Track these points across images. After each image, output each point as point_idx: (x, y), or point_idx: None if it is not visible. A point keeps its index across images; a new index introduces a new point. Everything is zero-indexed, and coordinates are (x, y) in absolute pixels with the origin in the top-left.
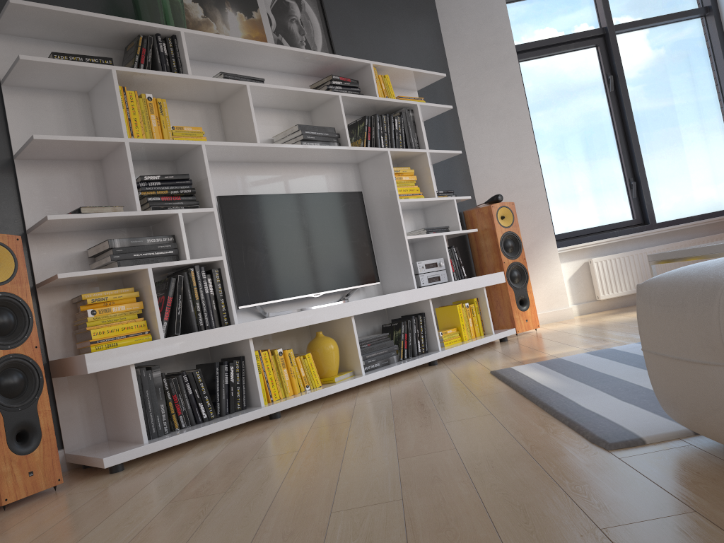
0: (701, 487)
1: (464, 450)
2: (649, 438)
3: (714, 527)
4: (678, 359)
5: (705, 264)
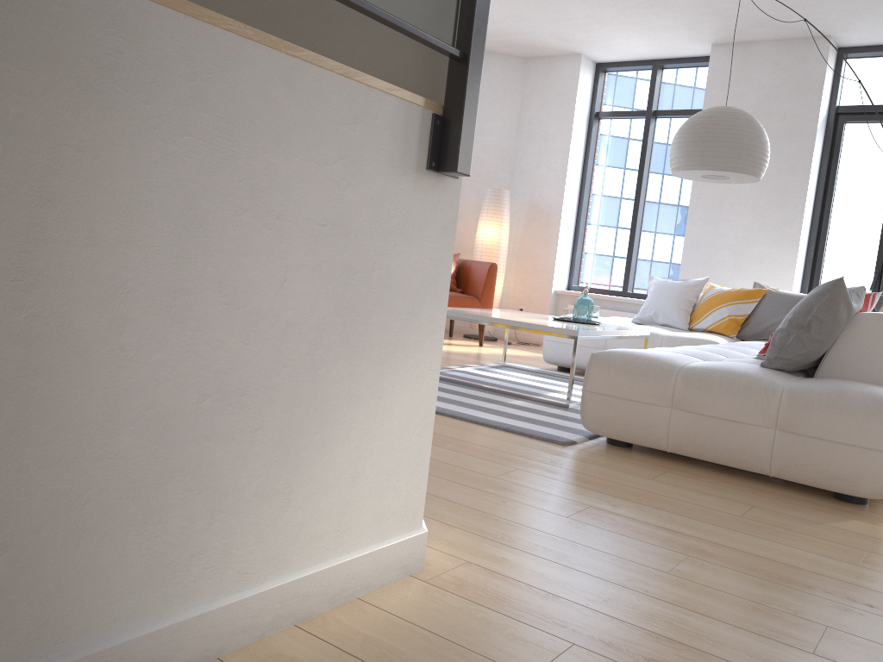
0: (647, 463)
1: (473, 442)
2: (575, 440)
3: (685, 477)
4: (629, 399)
5: (643, 353)
